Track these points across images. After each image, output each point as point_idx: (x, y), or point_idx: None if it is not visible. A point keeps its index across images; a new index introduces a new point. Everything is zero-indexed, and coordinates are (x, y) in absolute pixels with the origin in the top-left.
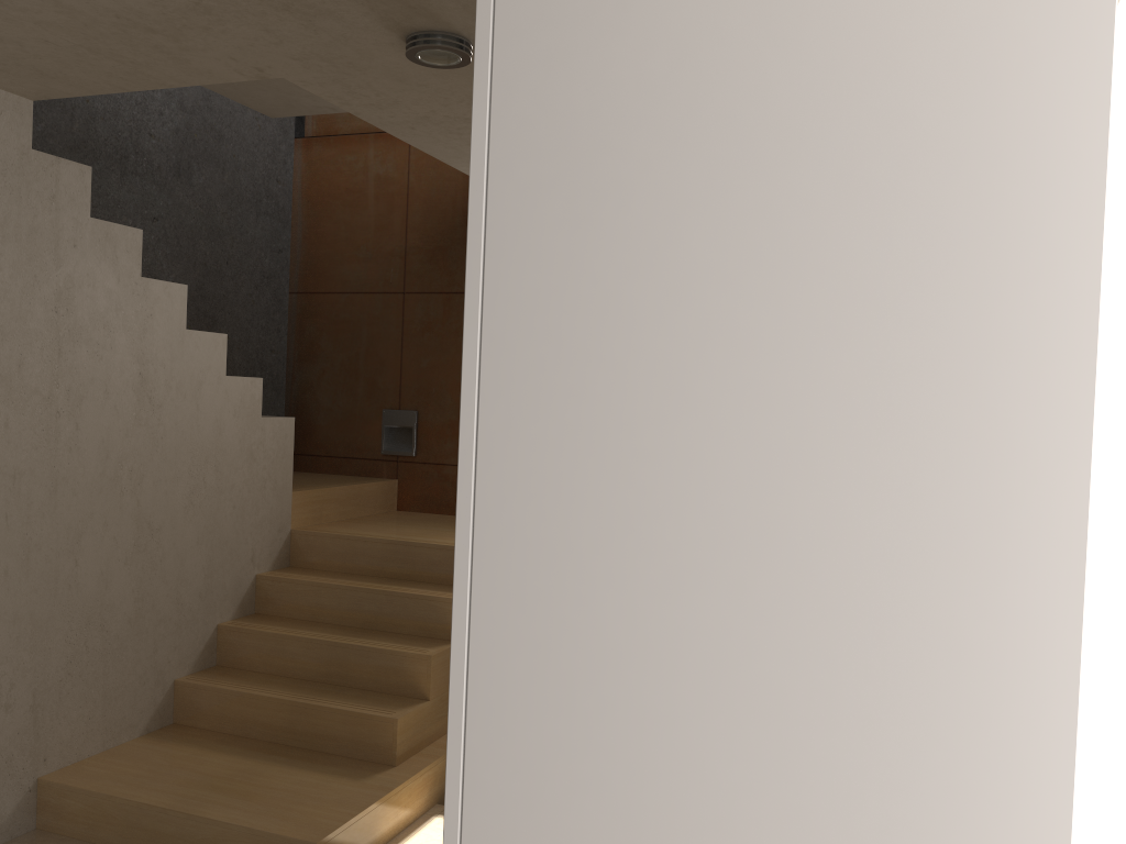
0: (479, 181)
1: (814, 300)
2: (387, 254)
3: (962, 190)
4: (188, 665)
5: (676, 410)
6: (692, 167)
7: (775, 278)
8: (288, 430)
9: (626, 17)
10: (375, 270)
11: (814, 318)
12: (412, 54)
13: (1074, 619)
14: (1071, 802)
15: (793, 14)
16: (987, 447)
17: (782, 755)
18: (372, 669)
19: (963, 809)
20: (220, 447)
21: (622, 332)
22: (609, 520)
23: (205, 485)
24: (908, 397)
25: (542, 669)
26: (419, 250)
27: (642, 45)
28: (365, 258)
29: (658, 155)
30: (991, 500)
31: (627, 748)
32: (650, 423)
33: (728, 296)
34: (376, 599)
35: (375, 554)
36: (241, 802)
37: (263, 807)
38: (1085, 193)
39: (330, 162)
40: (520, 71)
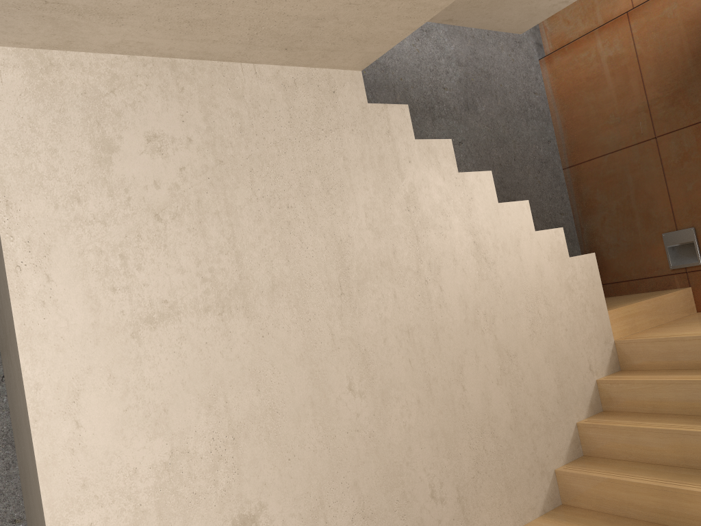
0: None
1: None
2: (632, 113)
3: None
4: (562, 457)
5: None
6: None
7: None
8: (592, 263)
9: None
10: (626, 129)
11: None
12: None
13: None
14: None
15: None
16: None
17: None
18: None
19: None
20: (544, 286)
21: None
22: None
23: (540, 316)
24: None
25: None
26: (659, 99)
27: None
28: (615, 123)
29: None
30: None
31: None
32: None
33: None
34: None
35: (696, 350)
36: None
37: None
38: None
39: (569, 64)
40: None
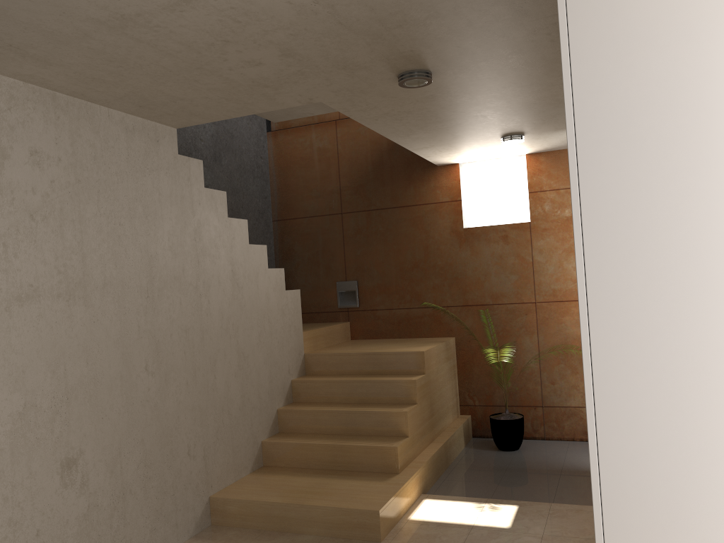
0: (572, 143)
1: None
2: (329, 192)
3: None
4: (266, 432)
5: (676, 225)
6: (671, 127)
7: (714, 167)
8: (297, 296)
9: (633, 70)
10: (323, 202)
11: None
12: (402, 82)
13: None
14: None
15: (709, 63)
16: None
17: None
18: (372, 423)
19: None
20: (269, 309)
21: (647, 197)
22: (650, 273)
23: (264, 330)
24: None
25: (626, 339)
26: (348, 187)
27: (642, 81)
28: (316, 196)
29: (655, 124)
30: None
31: (670, 366)
32: (664, 232)
33: (694, 177)
34: (365, 385)
35: (356, 361)
36: (326, 497)
37: (339, 497)
38: None
39: (289, 143)
40: (586, 96)
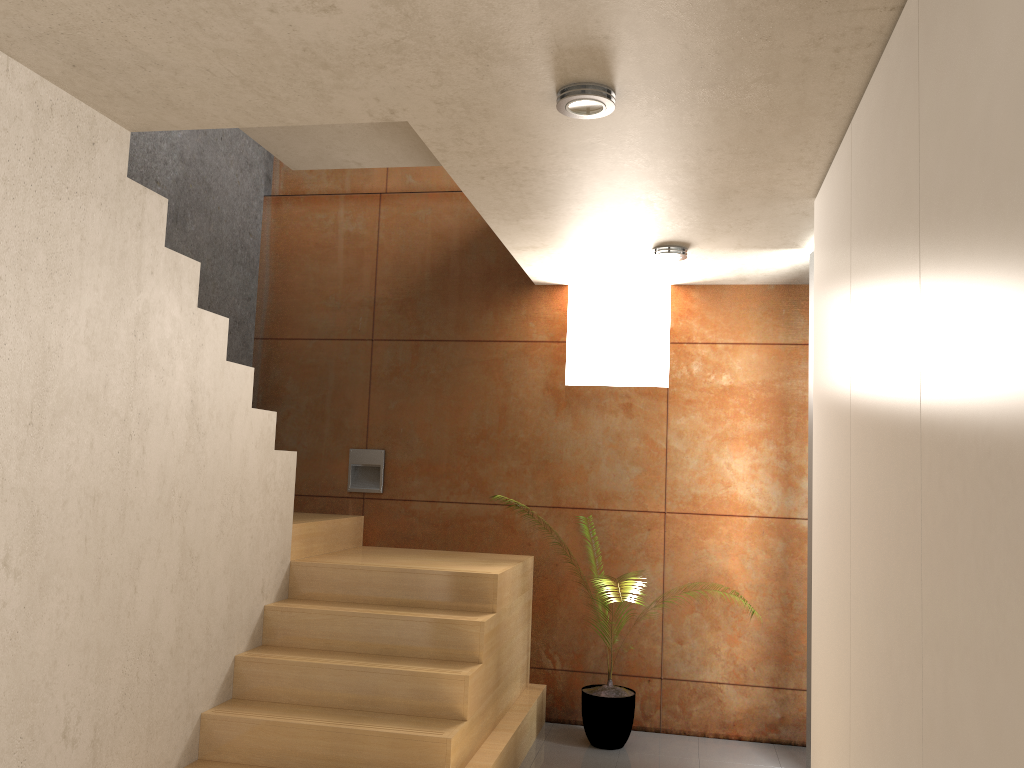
0: None
1: None
2: (356, 304)
3: None
4: (212, 698)
5: None
6: None
7: None
8: (292, 463)
9: None
10: (343, 319)
11: None
12: (565, 102)
13: None
14: None
15: None
16: None
17: None
18: (405, 693)
19: None
20: (244, 477)
21: None
22: None
23: (232, 514)
24: None
25: None
26: (388, 300)
27: None
28: (334, 307)
29: None
30: None
31: None
32: None
33: None
34: (395, 625)
35: (380, 582)
36: None
37: None
38: None
39: (300, 218)
40: None
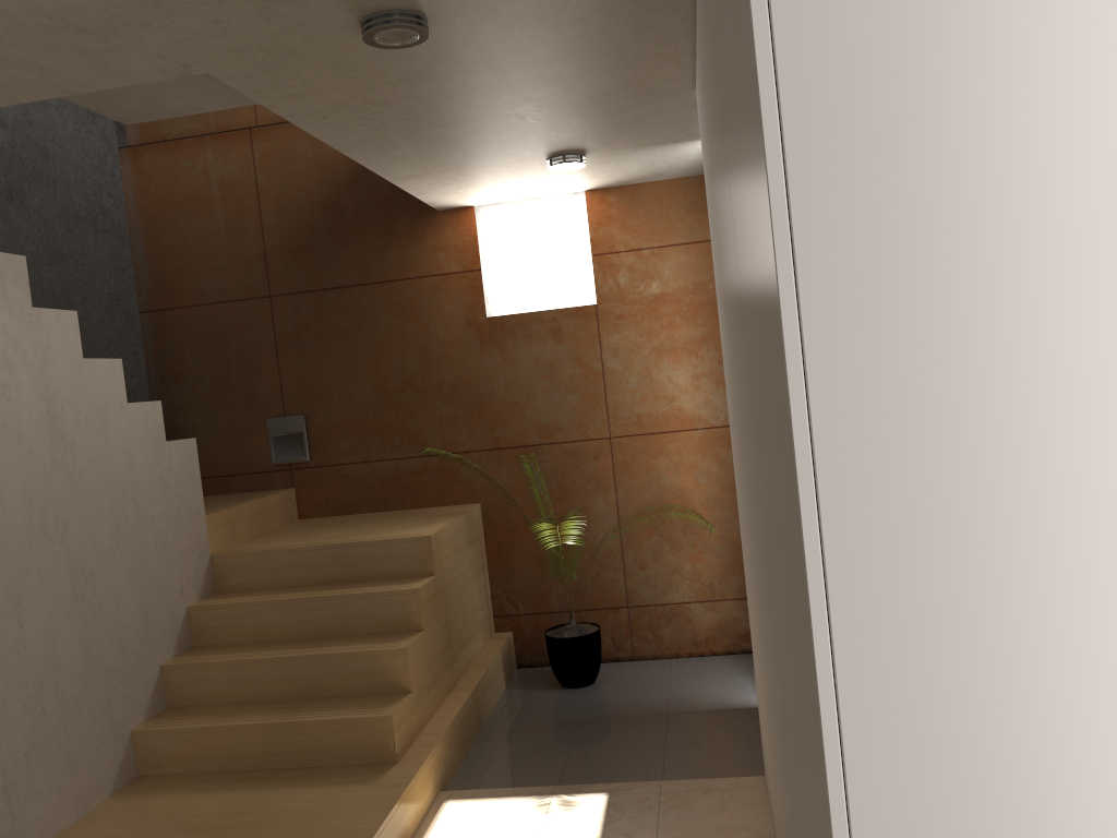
0: (772, 118)
1: (1112, 186)
2: (245, 258)
3: None
4: (141, 713)
5: (998, 299)
6: (983, 83)
7: (1074, 172)
8: (192, 451)
9: None
10: (234, 277)
11: (1114, 201)
12: (371, 35)
13: None
14: None
15: None
16: None
17: None
18: (344, 675)
19: None
20: (134, 479)
21: (937, 238)
22: (947, 407)
23: (126, 521)
24: None
25: (900, 553)
26: (280, 250)
27: None
28: (221, 266)
29: (949, 76)
30: None
31: (992, 604)
32: (975, 315)
33: (1033, 192)
34: (327, 606)
35: (310, 562)
36: (262, 832)
37: (288, 830)
38: None
39: (164, 169)
40: (800, 12)
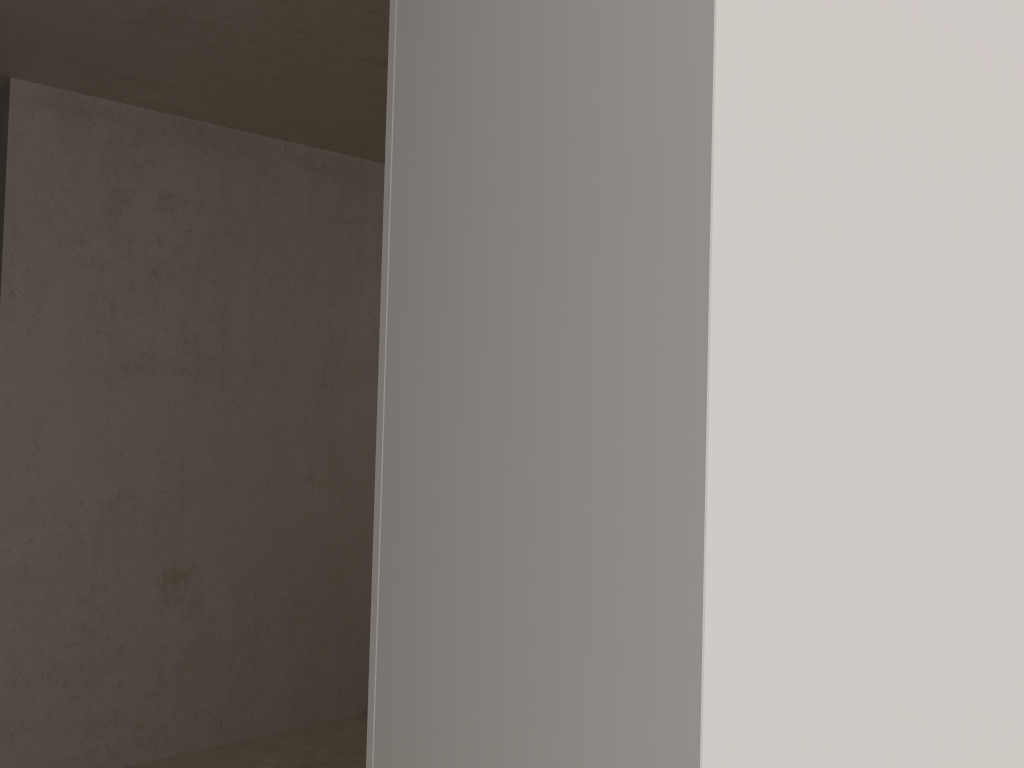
0: (390, 118)
1: (547, 152)
2: None
3: (627, 35)
4: None
5: (478, 257)
6: (485, 71)
7: (527, 141)
8: None
9: None
10: None
11: (547, 165)
12: None
13: (701, 385)
14: (702, 553)
15: None
16: (645, 245)
17: (532, 524)
18: None
19: (635, 563)
20: None
21: (453, 206)
22: (446, 349)
23: None
24: (599, 215)
25: (415, 468)
26: None
27: None
28: None
29: (469, 68)
30: (648, 290)
31: (454, 525)
32: (465, 271)
33: (503, 162)
34: None
35: None
36: None
37: None
38: (701, 10)
39: None
40: (408, 34)
